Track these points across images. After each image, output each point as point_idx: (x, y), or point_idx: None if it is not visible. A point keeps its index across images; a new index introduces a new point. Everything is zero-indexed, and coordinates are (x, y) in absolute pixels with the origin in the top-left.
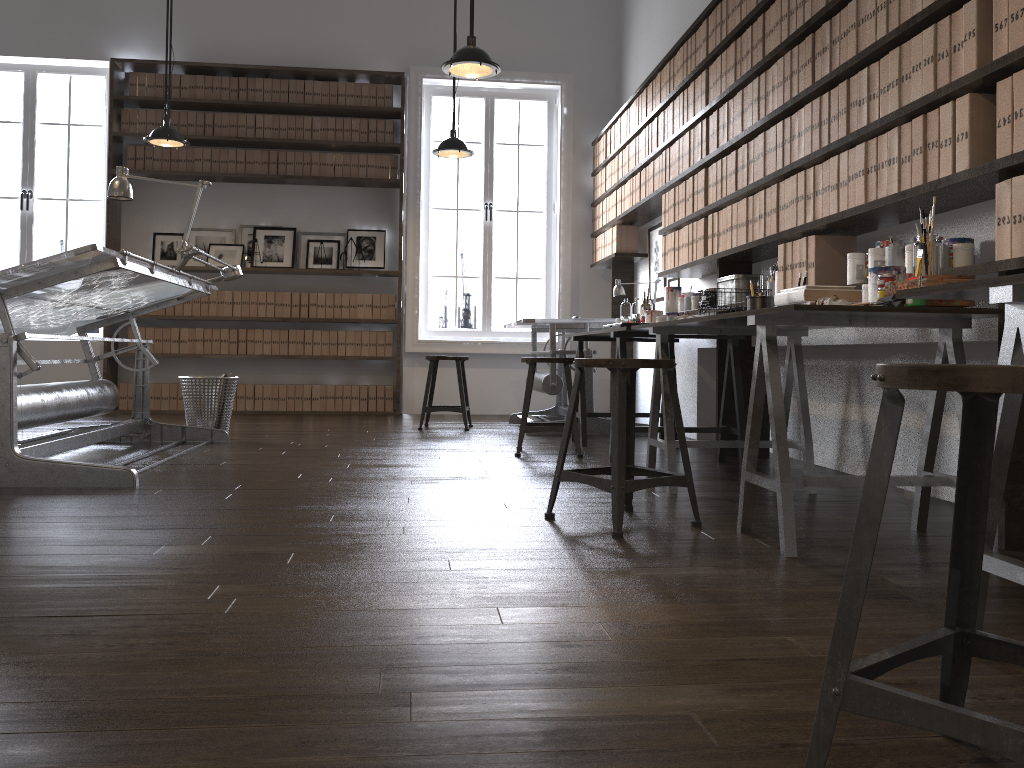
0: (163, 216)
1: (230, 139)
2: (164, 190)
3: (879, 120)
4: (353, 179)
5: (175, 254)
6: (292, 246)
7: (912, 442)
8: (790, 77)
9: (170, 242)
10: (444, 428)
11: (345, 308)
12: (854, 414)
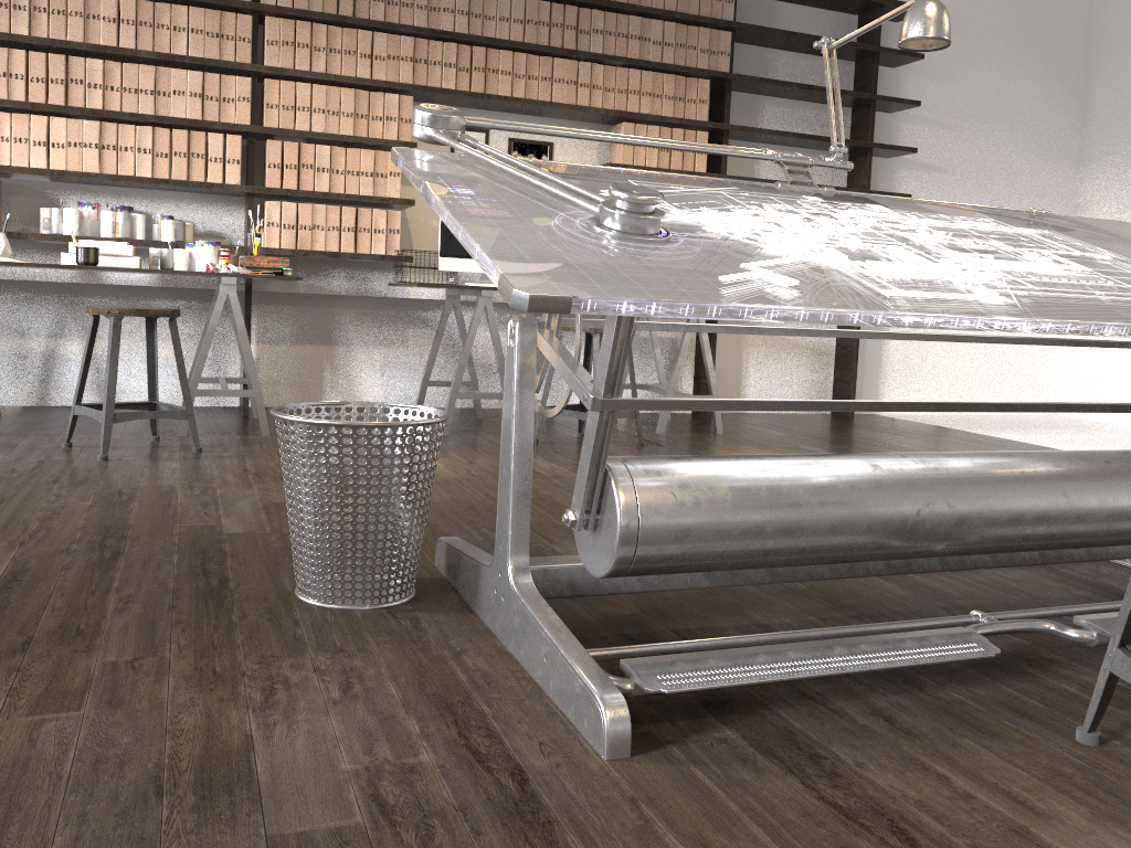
0: None
1: None
2: None
3: (130, 114)
4: None
5: None
6: None
7: (5, 364)
8: None
9: None
10: None
11: None
12: None
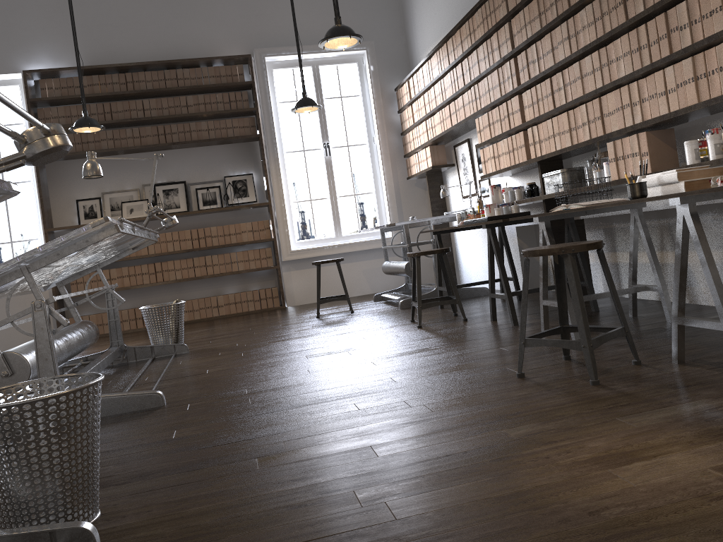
0: (81, 186)
1: (126, 121)
2: (79, 166)
3: (706, 38)
4: (224, 138)
5: (95, 214)
6: (185, 195)
7: None
8: (601, 17)
9: (90, 205)
10: (333, 313)
11: (233, 235)
12: (670, 258)
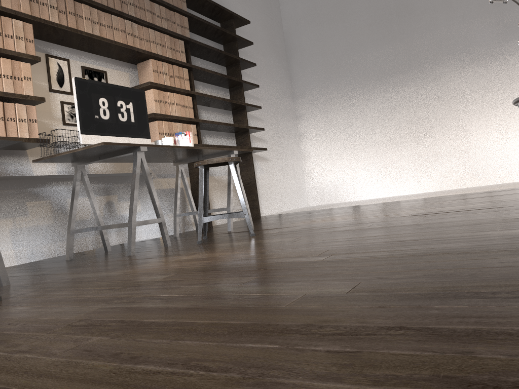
0: None
1: None
2: None
3: None
4: None
5: None
6: None
7: None
8: None
9: None
10: None
11: None
12: None
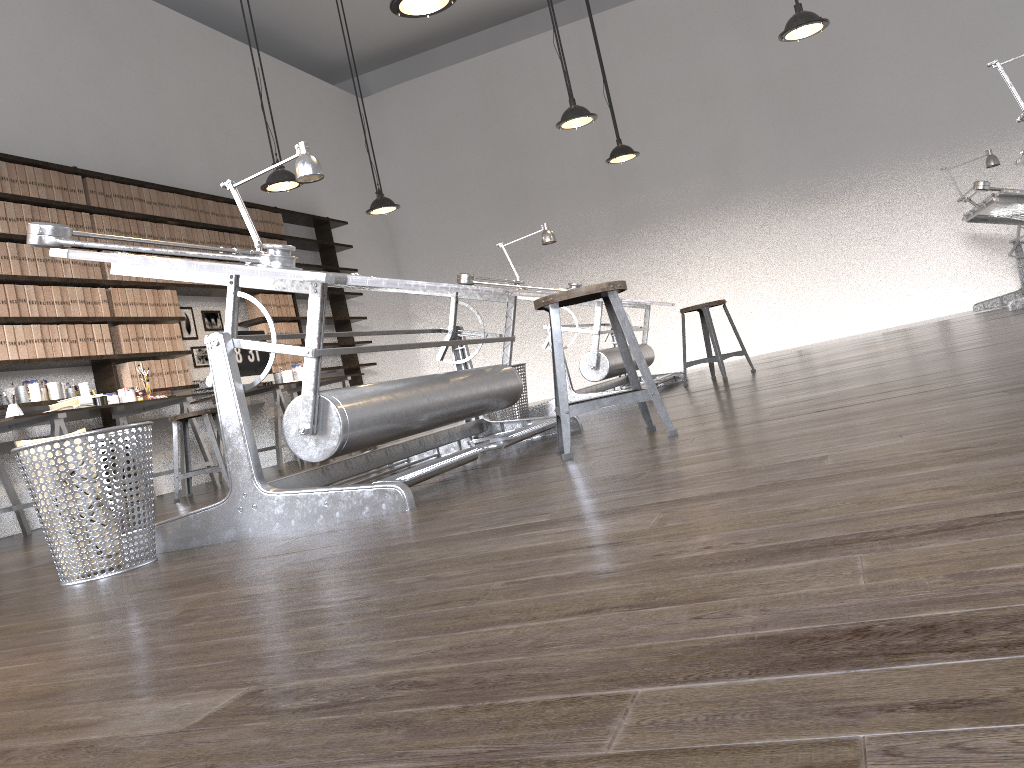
0: None
1: None
2: None
3: (55, 317)
4: None
5: None
6: None
7: None
8: None
9: None
10: None
11: None
12: None
